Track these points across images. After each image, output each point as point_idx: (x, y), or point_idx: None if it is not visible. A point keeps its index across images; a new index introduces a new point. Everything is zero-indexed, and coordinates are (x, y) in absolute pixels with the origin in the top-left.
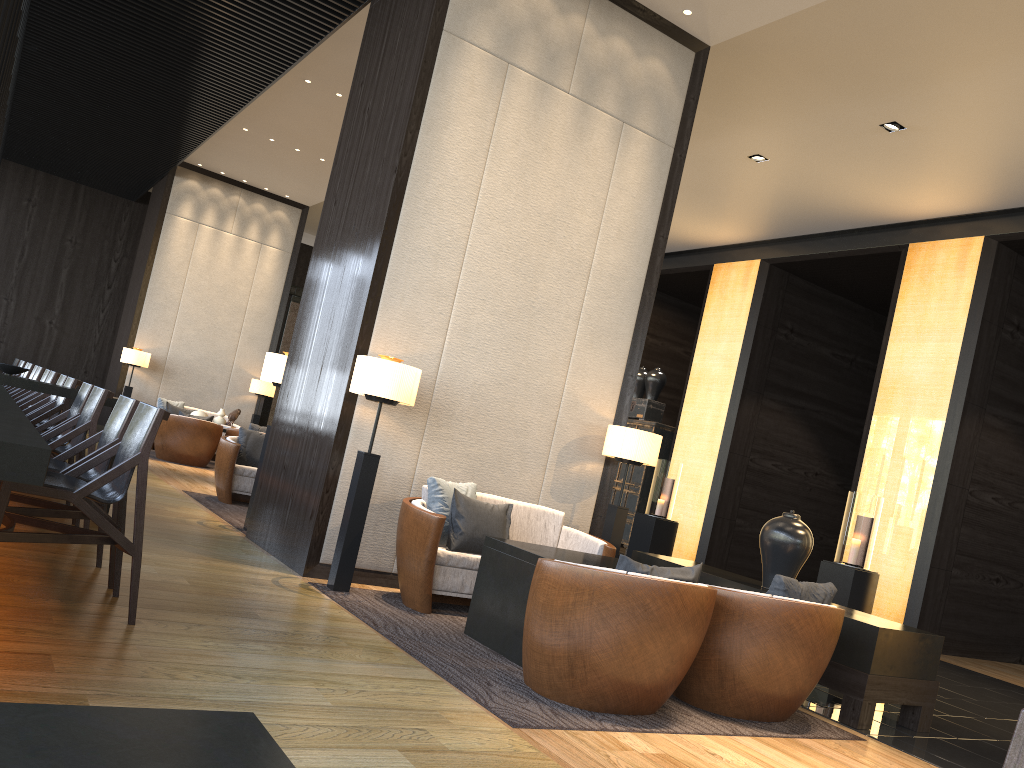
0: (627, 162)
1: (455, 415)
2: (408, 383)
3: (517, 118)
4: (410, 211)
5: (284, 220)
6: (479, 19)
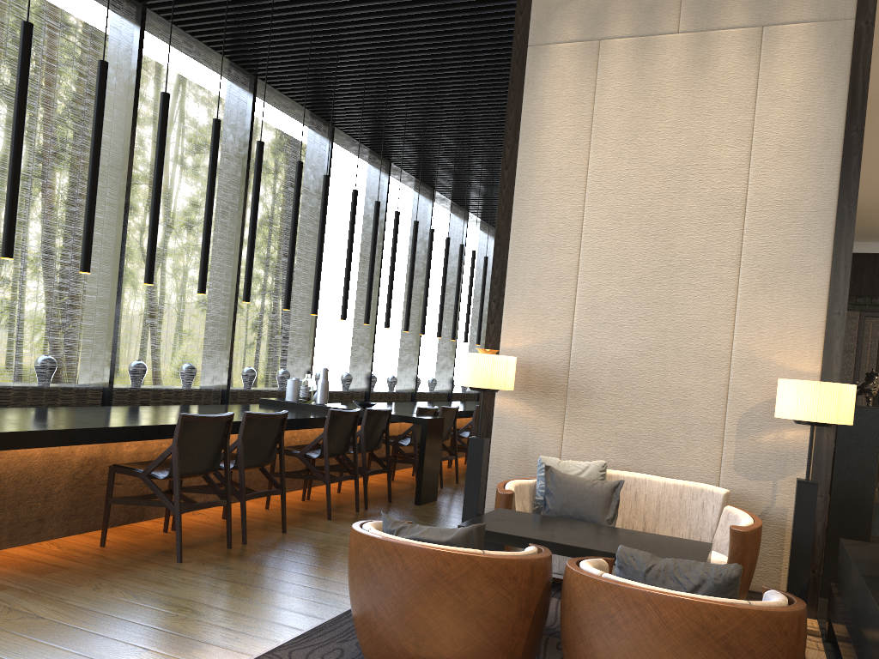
0: (777, 67)
1: (595, 394)
2: (484, 369)
3: (618, 86)
4: (519, 214)
5: None
6: (561, 18)
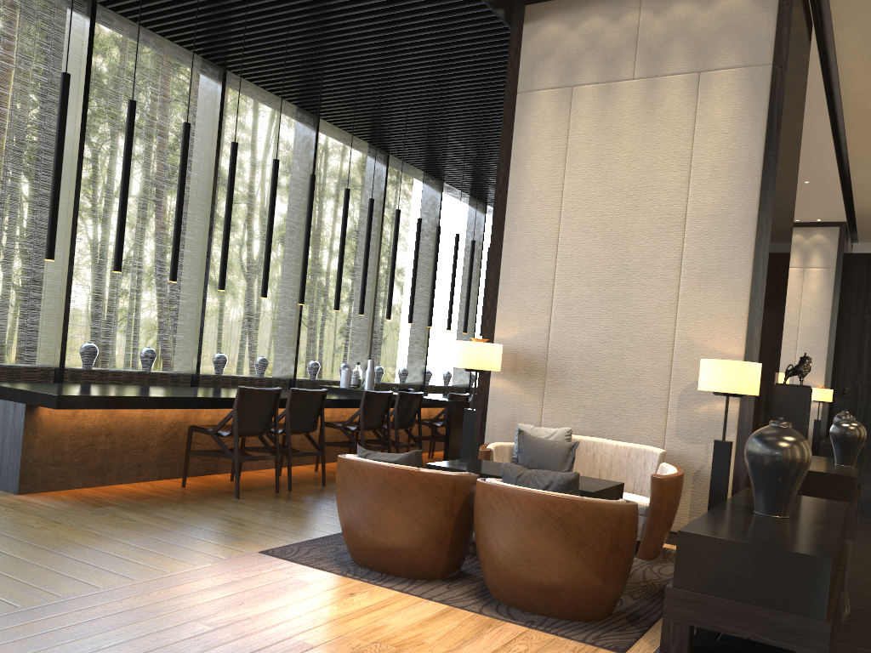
0: (710, 105)
1: (567, 374)
2: (474, 354)
3: (586, 123)
4: (510, 229)
5: (822, 241)
6: (542, 69)
